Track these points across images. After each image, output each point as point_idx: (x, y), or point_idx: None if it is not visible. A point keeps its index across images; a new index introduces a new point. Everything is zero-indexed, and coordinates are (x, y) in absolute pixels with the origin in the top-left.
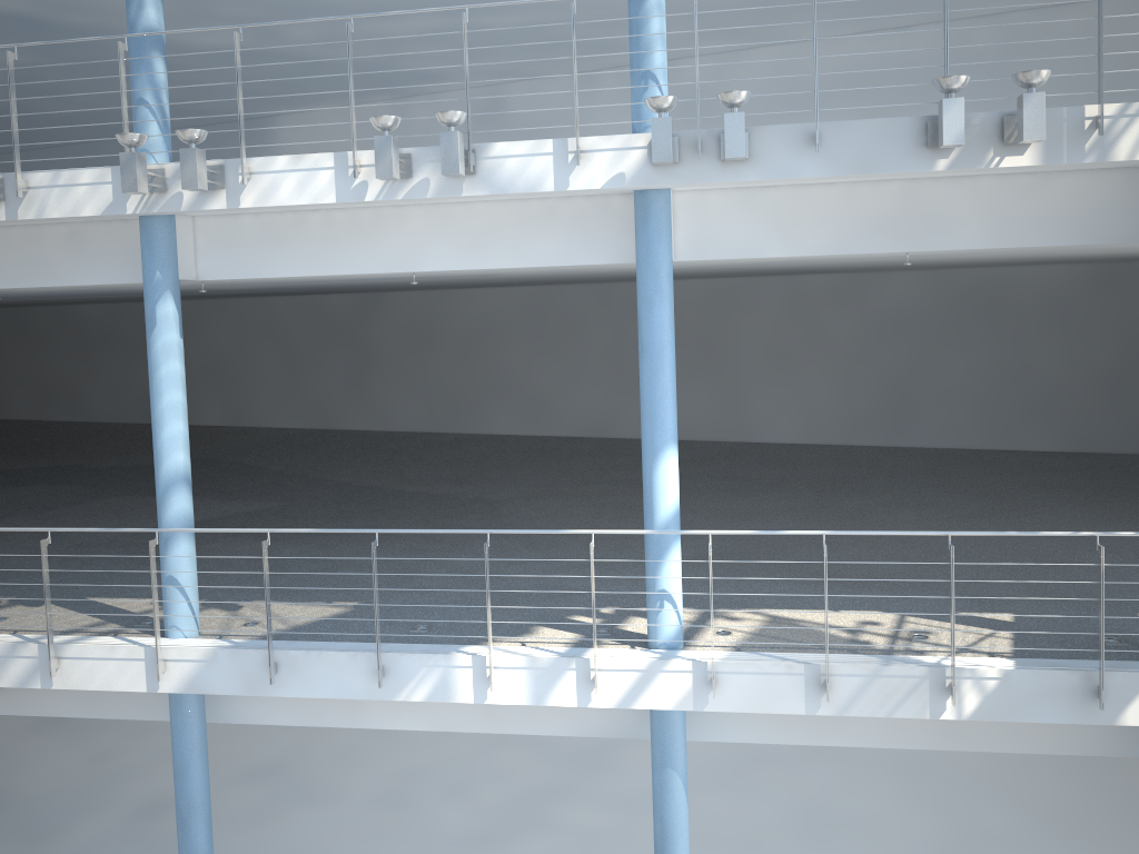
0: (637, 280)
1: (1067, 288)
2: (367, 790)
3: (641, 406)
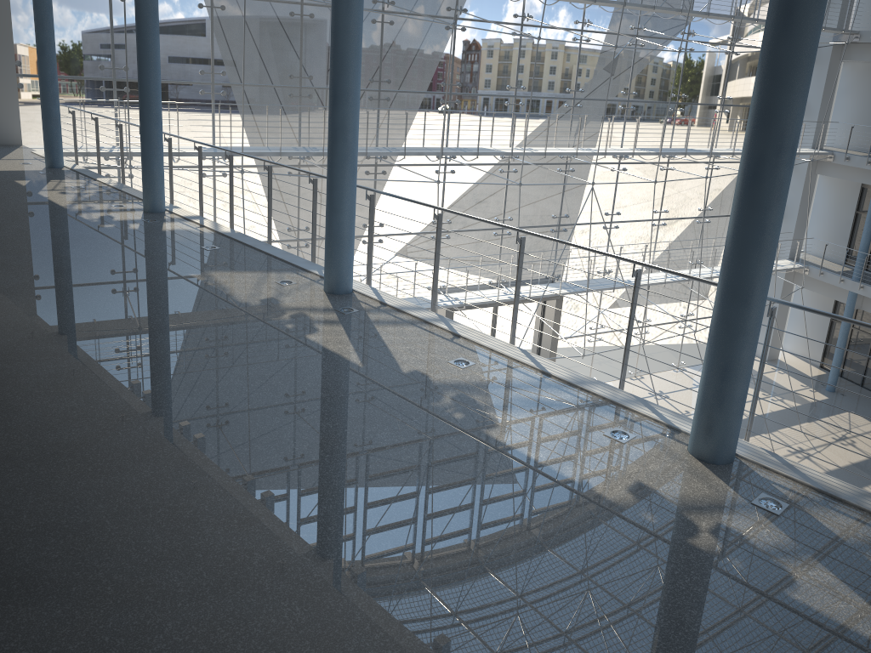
0: None
1: None
2: None
3: (157, 67)
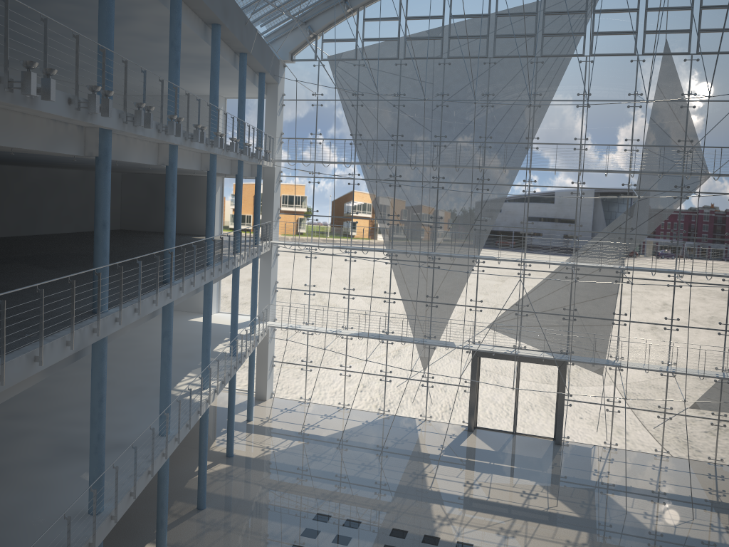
0: (240, 178)
1: (76, 178)
2: (41, 384)
3: (239, 204)
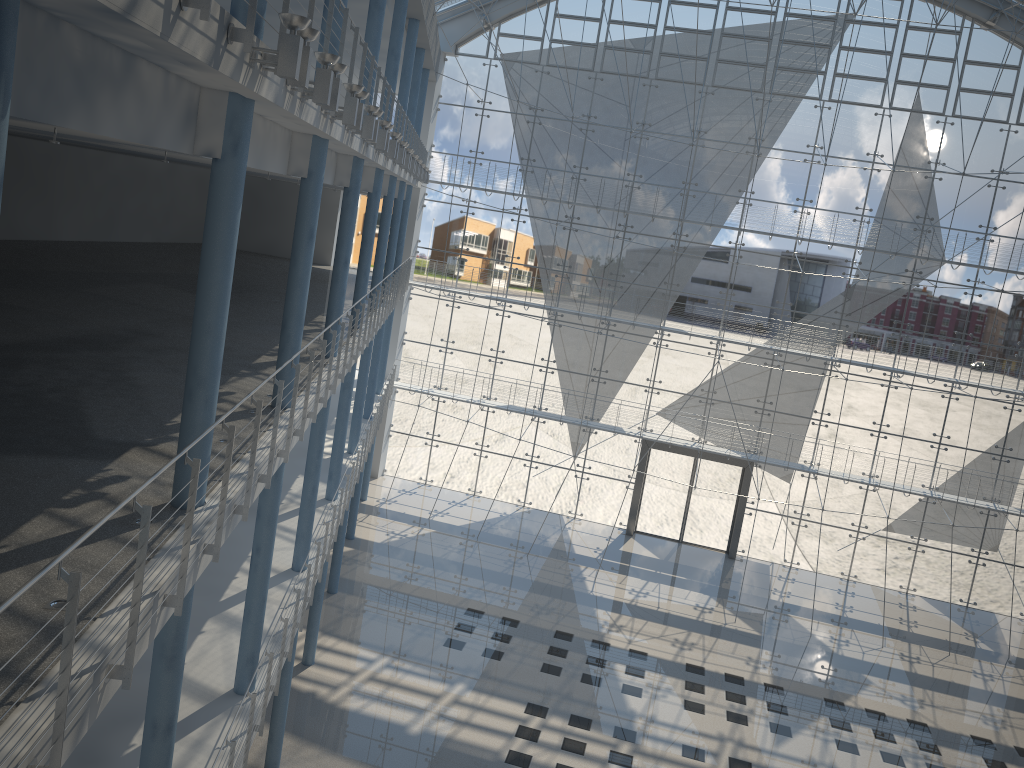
0: (400, 204)
1: (162, 172)
2: None
3: (395, 235)
